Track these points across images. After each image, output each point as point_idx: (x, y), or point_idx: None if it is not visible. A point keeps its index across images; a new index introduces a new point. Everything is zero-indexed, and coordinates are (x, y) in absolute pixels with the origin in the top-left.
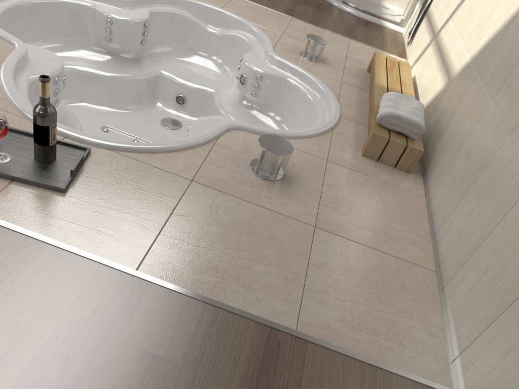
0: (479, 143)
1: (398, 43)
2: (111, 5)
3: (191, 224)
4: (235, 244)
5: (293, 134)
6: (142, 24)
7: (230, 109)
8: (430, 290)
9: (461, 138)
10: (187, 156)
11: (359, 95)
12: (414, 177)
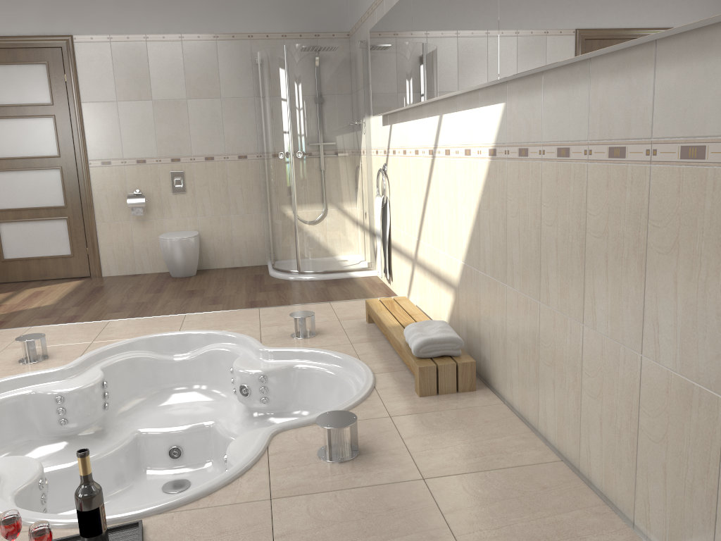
0: (520, 323)
1: (378, 286)
2: (54, 381)
3: (301, 537)
4: (359, 533)
5: (341, 409)
6: (100, 385)
7: (243, 431)
8: (569, 478)
9: (501, 329)
10: (249, 479)
11: (377, 346)
12: (481, 391)
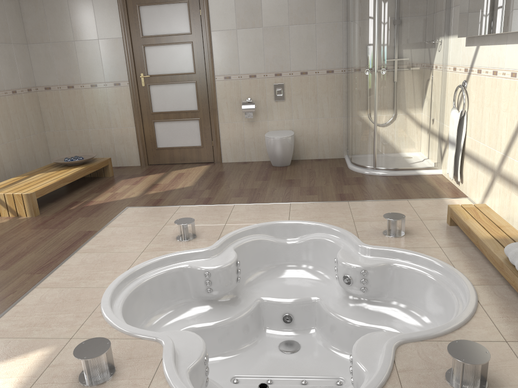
0: None
1: (447, 185)
2: (202, 258)
3: None
4: None
5: (454, 326)
6: (235, 264)
7: (344, 311)
8: None
9: None
10: None
11: (466, 253)
12: None
